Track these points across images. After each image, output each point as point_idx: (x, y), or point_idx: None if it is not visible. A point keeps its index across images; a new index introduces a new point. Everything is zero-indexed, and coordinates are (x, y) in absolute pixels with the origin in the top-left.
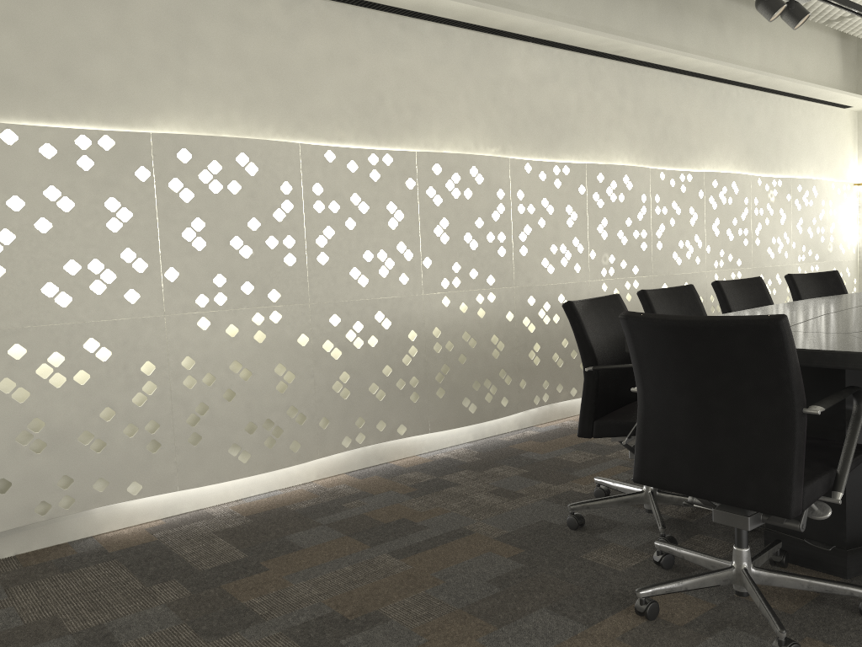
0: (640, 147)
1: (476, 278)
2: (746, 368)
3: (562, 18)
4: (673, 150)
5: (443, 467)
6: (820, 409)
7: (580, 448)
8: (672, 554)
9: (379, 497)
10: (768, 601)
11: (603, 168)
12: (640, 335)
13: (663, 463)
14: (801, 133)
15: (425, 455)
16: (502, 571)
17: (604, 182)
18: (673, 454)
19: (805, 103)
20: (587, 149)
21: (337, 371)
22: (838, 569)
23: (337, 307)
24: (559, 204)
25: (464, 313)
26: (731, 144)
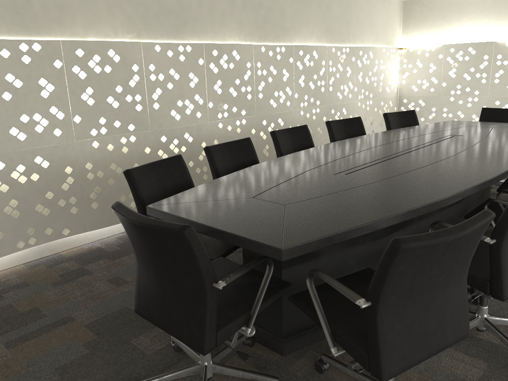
0: (247, 30)
1: (119, 127)
2: (175, 256)
3: None
4: (272, 31)
5: (91, 256)
6: (223, 285)
7: None
8: (178, 345)
9: (32, 287)
10: (225, 379)
11: (217, 46)
12: (123, 221)
13: (147, 305)
14: (365, 16)
15: (87, 245)
16: (71, 358)
17: (218, 55)
18: (151, 300)
19: None
20: (207, 32)
21: (7, 199)
22: (279, 350)
23: (1, 157)
24: (183, 72)
25: (111, 151)
26: (315, 25)
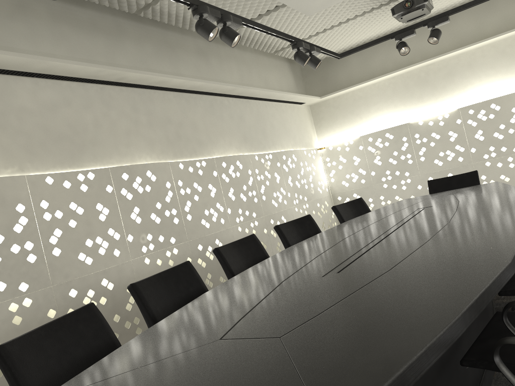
0: (159, 148)
1: (5, 289)
2: None
3: (66, 57)
4: (188, 146)
5: None
6: None
7: None
8: None
9: None
10: None
11: (126, 168)
12: None
13: None
14: (278, 122)
15: None
16: None
17: (130, 179)
18: None
19: (276, 103)
20: (111, 155)
21: None
22: None
23: None
24: (89, 204)
25: None
26: (232, 135)
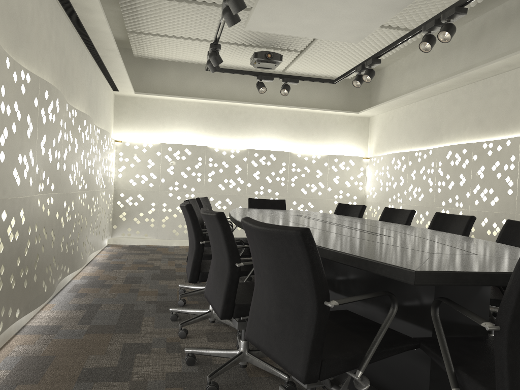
0: (56, 77)
1: None
2: None
3: None
4: (67, 87)
5: None
6: None
7: (93, 379)
8: None
9: None
10: None
11: (49, 86)
12: None
13: None
14: (103, 100)
15: None
16: None
17: (48, 100)
18: None
19: (104, 80)
20: (34, 64)
21: None
22: None
23: None
24: (24, 111)
25: None
26: (85, 95)
